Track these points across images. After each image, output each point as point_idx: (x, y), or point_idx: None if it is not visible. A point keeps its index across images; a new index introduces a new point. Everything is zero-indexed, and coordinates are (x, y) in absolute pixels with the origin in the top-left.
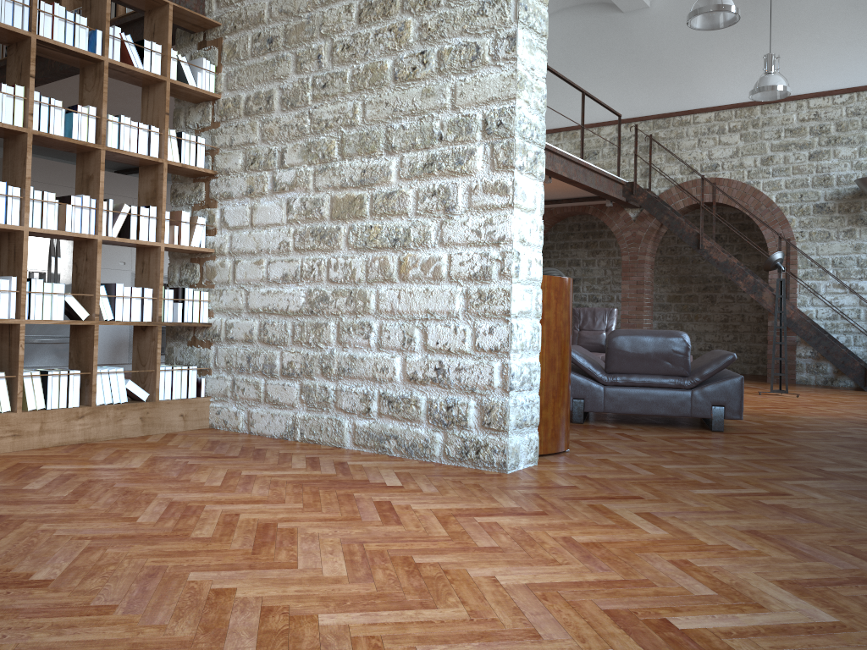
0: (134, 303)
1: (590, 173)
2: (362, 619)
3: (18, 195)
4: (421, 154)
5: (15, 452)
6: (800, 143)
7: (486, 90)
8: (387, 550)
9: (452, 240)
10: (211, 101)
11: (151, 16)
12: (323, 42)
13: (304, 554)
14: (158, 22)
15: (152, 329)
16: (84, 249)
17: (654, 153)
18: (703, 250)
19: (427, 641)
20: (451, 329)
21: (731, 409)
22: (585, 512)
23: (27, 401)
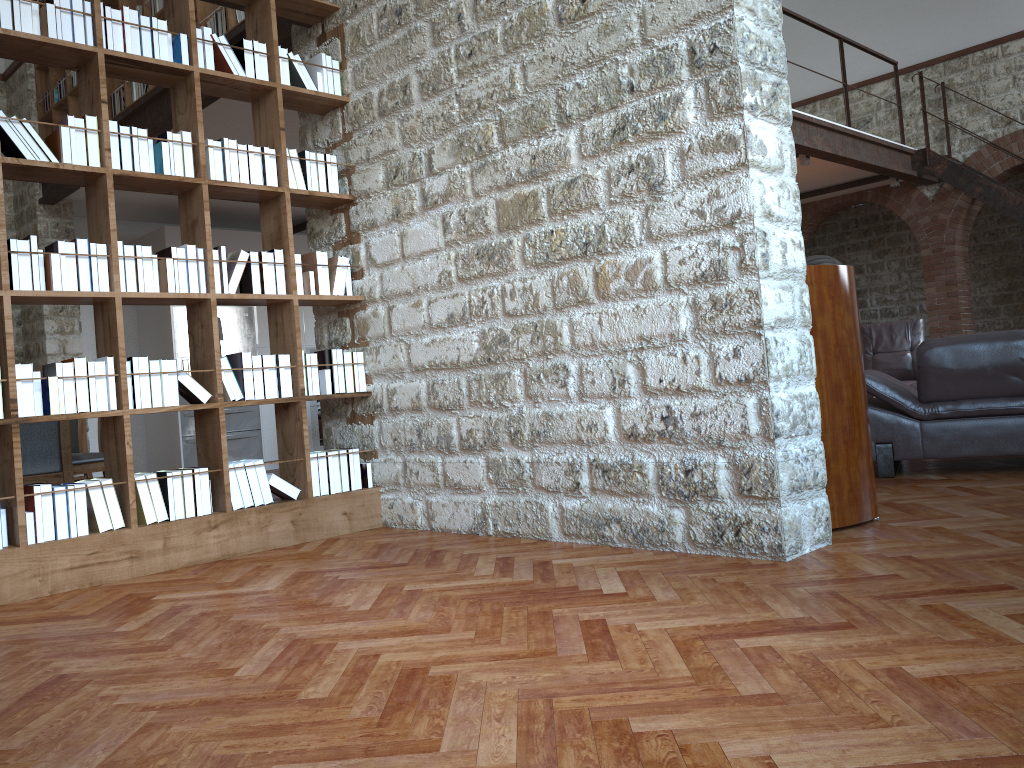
0: (267, 375)
1: (863, 145)
2: None
3: (104, 253)
4: (607, 117)
5: (134, 579)
6: None
7: (688, 6)
8: (588, 709)
9: (665, 231)
10: (339, 108)
11: (251, 11)
12: None
13: (455, 723)
14: (260, 16)
15: (295, 406)
16: (198, 313)
17: (949, 107)
18: None
19: None
20: (678, 358)
21: None
22: (919, 619)
23: (144, 513)
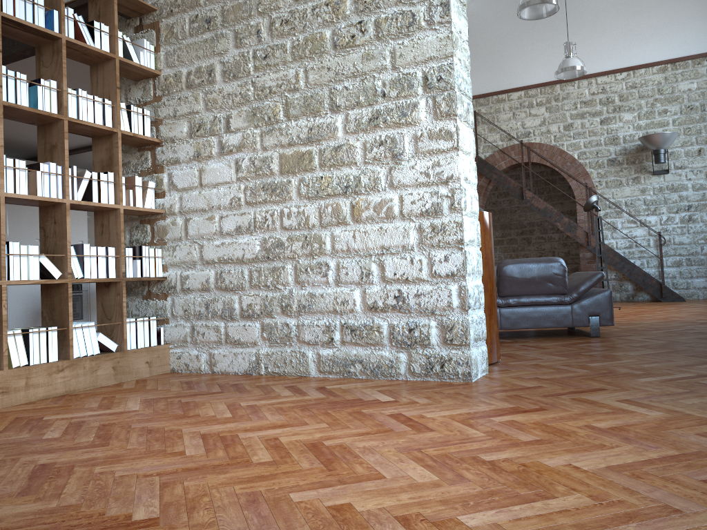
0: (100, 261)
1: None
2: (503, 516)
3: None
4: (365, 110)
5: (5, 408)
6: (593, 112)
7: (424, 51)
8: (448, 453)
9: (402, 183)
10: (151, 78)
11: (95, 1)
12: (260, 19)
13: (378, 465)
14: (103, 6)
15: (116, 285)
16: (51, 213)
17: (478, 126)
18: (526, 200)
19: (587, 528)
20: (408, 261)
21: (605, 317)
22: (575, 404)
23: (11, 359)
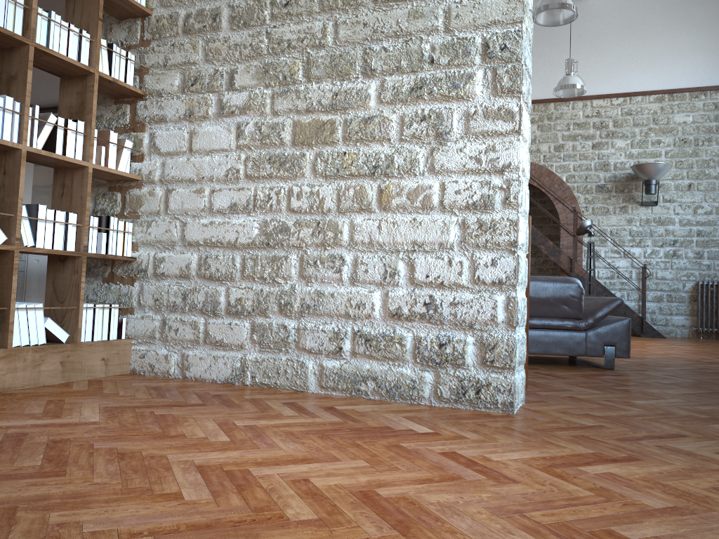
0: (57, 229)
1: None
2: None
3: None
4: (407, 77)
5: None
6: (585, 135)
7: (487, 13)
8: (567, 522)
9: (446, 168)
10: (140, 18)
11: None
12: None
13: (480, 538)
14: None
15: (75, 260)
16: (1, 161)
17: None
18: None
19: None
20: (445, 261)
21: (621, 348)
22: (670, 455)
23: None
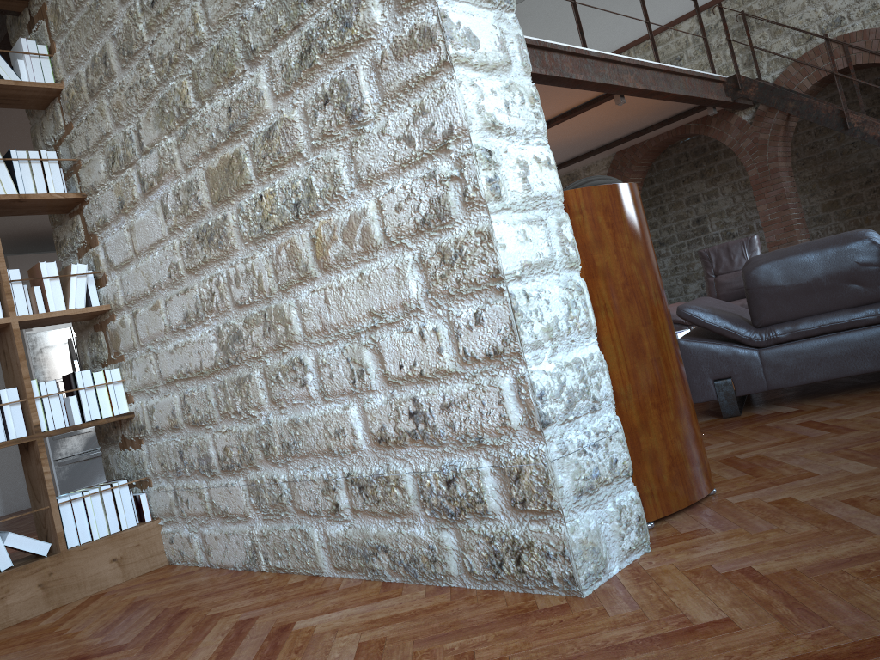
0: None
1: (675, 78)
2: None
3: None
4: (291, 41)
5: None
6: None
7: None
8: None
9: (374, 171)
10: (57, 98)
11: None
12: None
13: None
14: None
15: (33, 446)
16: None
17: (752, 33)
18: (853, 129)
19: None
20: (415, 335)
21: None
22: None
23: None
